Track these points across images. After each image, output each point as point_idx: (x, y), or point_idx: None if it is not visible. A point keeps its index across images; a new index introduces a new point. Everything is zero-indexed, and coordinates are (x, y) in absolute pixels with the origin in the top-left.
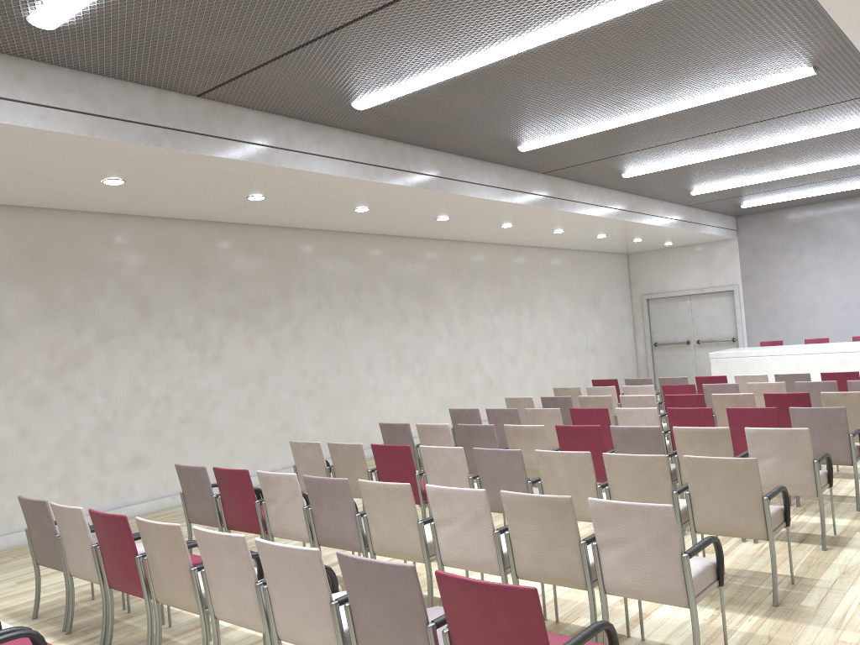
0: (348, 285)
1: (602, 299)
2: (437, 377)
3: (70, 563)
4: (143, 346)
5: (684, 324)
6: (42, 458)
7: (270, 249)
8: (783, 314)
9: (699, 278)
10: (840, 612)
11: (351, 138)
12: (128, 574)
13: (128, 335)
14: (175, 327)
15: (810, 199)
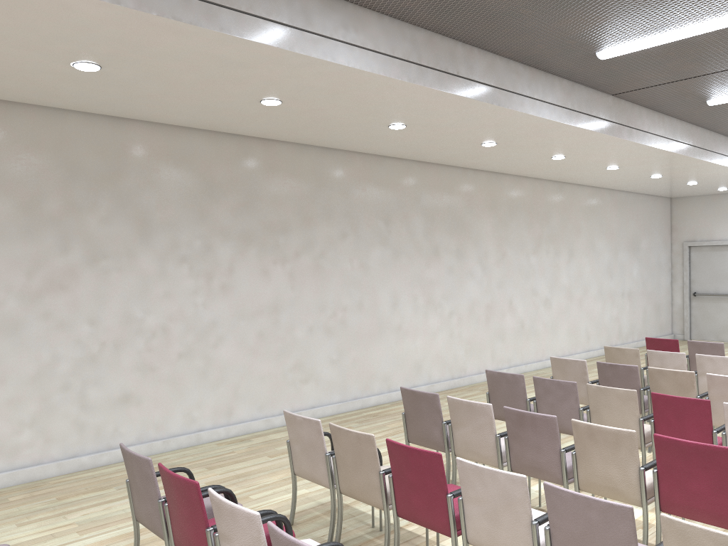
0: (378, 214)
1: (642, 243)
2: (466, 318)
3: None
4: (140, 270)
5: None
6: (11, 394)
7: (293, 168)
8: None
9: None
10: None
11: (389, 26)
12: None
13: (123, 257)
14: (179, 251)
15: None
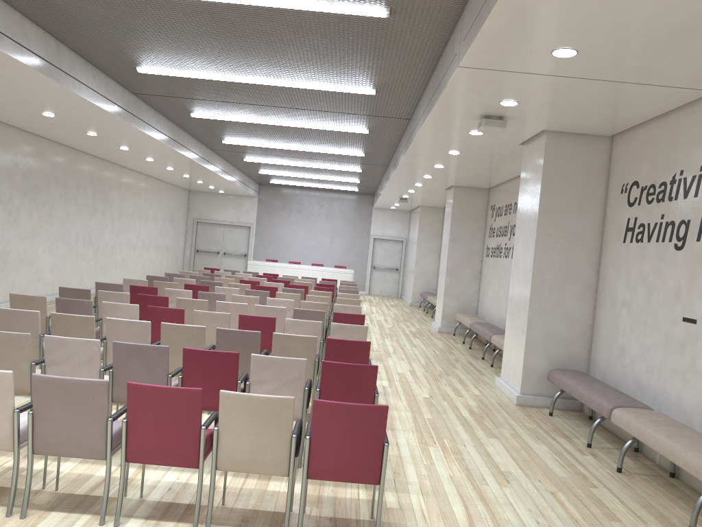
0: (75, 185)
1: (175, 217)
2: (103, 252)
3: None
4: None
5: (218, 241)
6: None
7: (46, 154)
8: (275, 245)
9: (232, 215)
10: (375, 349)
11: (165, 121)
12: None
13: None
14: (0, 197)
15: (302, 186)
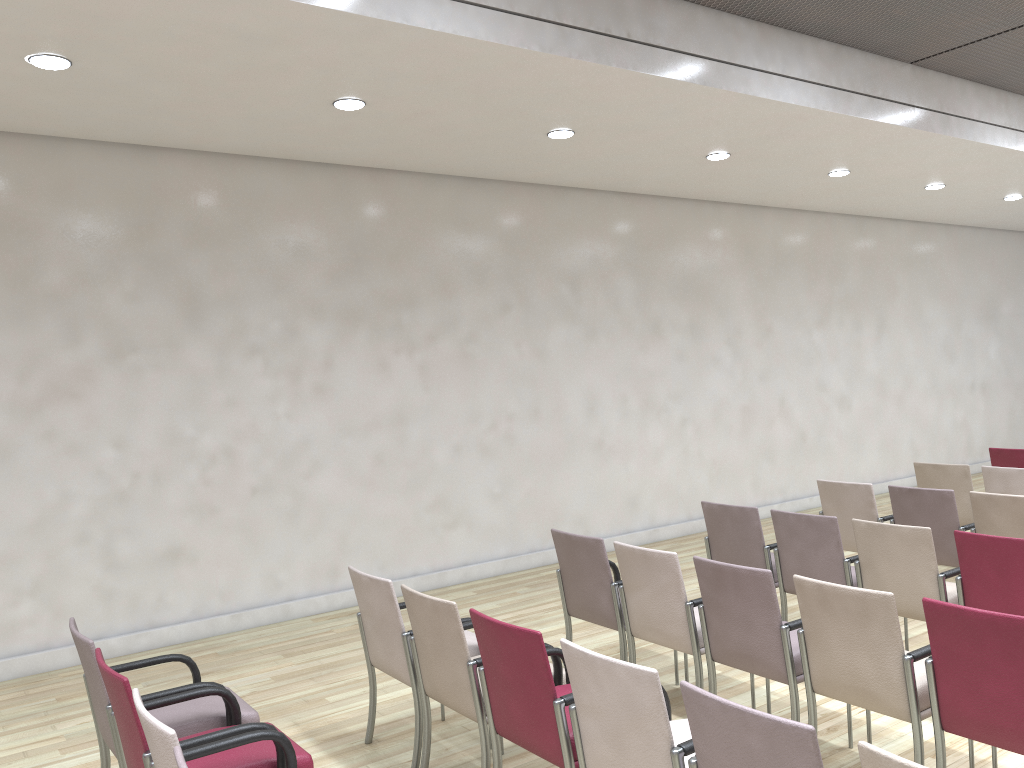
0: (559, 275)
1: (1003, 307)
2: (709, 428)
3: None
4: (188, 367)
5: None
6: (2, 548)
7: (420, 211)
8: None
9: None
10: None
11: None
12: None
13: (162, 348)
14: (248, 338)
15: None
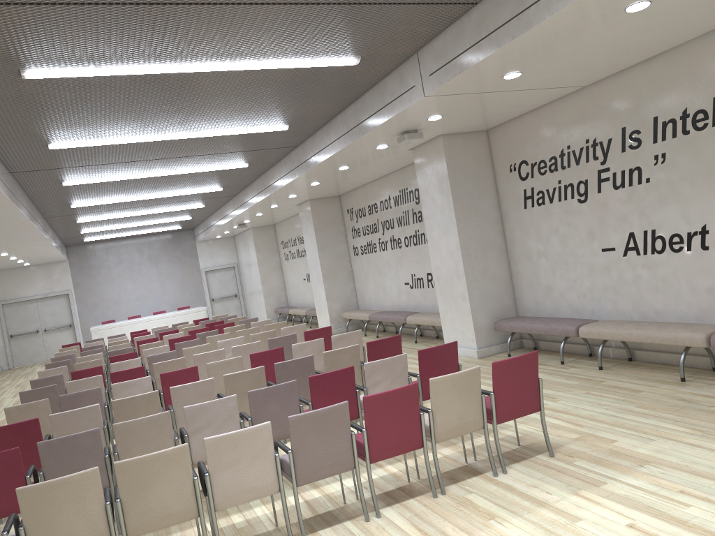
0: None
1: None
2: None
3: None
4: None
5: (34, 319)
6: None
7: None
8: (102, 306)
9: (43, 287)
10: None
11: (25, 197)
12: None
13: None
14: None
15: (118, 237)
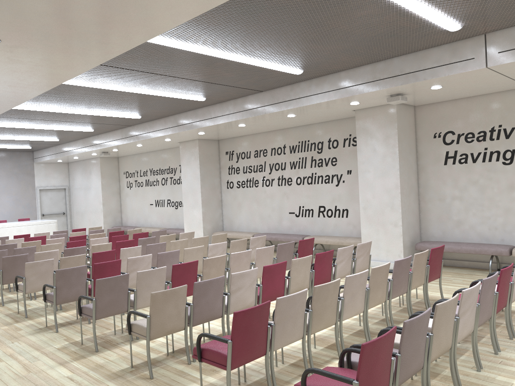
0: None
1: None
2: None
3: (144, 300)
4: None
5: None
6: None
7: None
8: None
9: None
10: None
11: None
12: (191, 286)
13: None
14: None
15: None
